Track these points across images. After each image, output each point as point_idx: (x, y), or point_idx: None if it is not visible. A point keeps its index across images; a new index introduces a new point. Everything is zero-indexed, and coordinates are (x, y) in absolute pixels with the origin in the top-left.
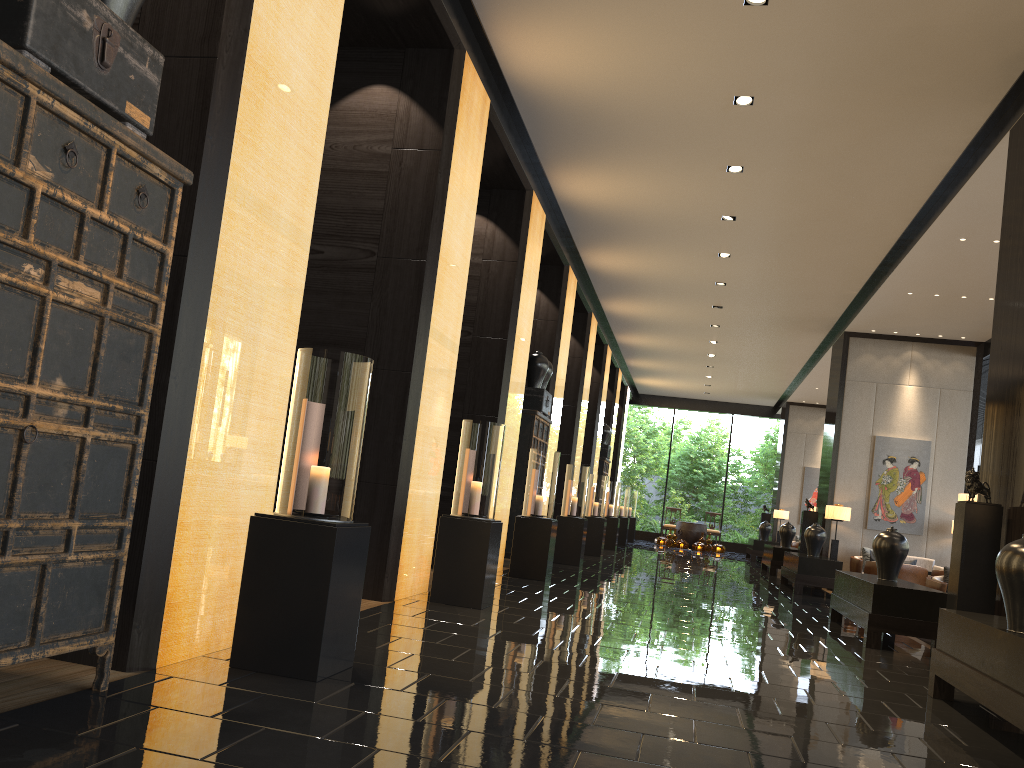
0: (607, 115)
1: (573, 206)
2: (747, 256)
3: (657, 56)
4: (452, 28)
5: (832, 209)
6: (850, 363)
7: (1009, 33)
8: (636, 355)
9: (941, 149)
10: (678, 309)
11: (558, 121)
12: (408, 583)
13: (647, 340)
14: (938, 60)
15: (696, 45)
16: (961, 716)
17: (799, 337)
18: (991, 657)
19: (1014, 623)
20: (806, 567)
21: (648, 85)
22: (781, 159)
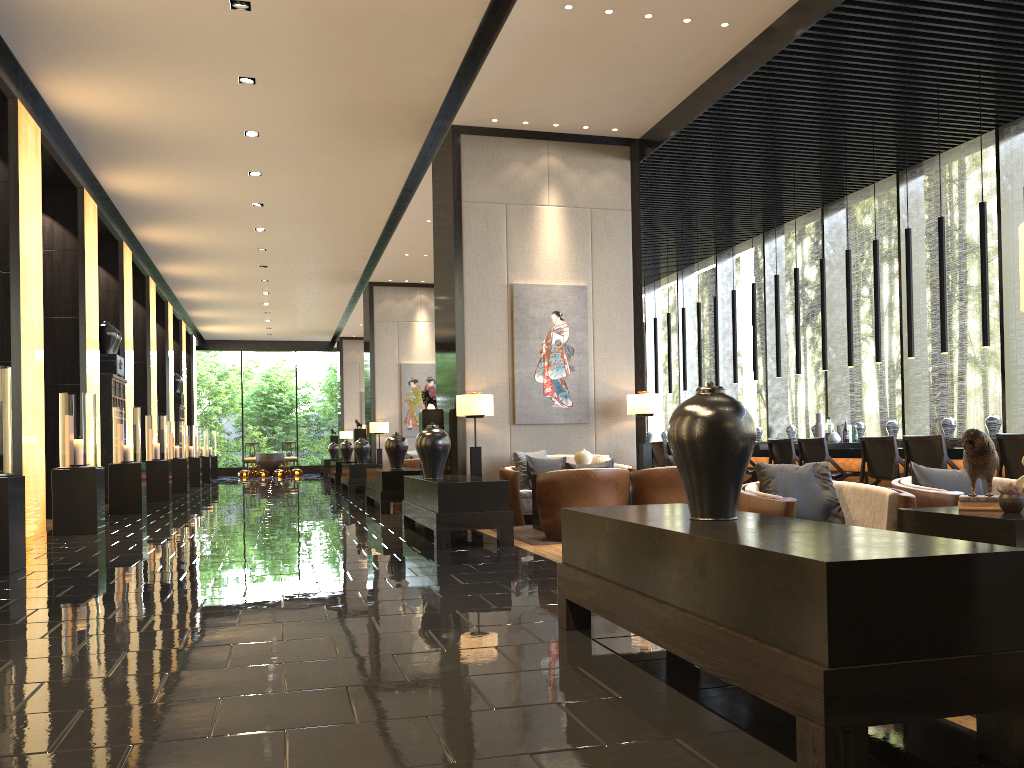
0: (144, 137)
1: (121, 195)
2: (279, 230)
3: (180, 105)
4: (5, 85)
5: (335, 199)
6: (376, 307)
7: (415, 109)
8: (197, 307)
9: (397, 166)
10: (229, 269)
11: (102, 139)
12: (31, 525)
13: (205, 294)
14: (377, 120)
15: (209, 101)
16: (414, 533)
17: (337, 286)
18: (419, 495)
19: (426, 474)
20: (356, 472)
21: (176, 121)
22: (289, 169)
